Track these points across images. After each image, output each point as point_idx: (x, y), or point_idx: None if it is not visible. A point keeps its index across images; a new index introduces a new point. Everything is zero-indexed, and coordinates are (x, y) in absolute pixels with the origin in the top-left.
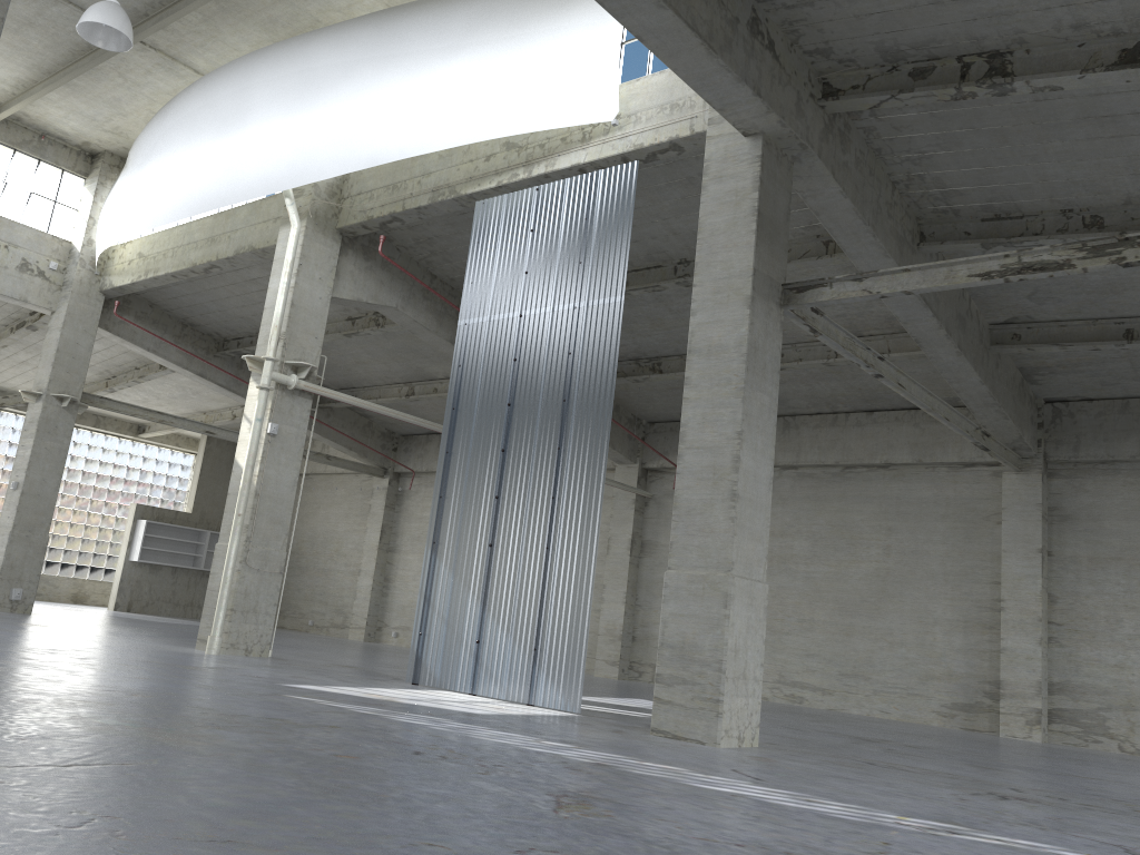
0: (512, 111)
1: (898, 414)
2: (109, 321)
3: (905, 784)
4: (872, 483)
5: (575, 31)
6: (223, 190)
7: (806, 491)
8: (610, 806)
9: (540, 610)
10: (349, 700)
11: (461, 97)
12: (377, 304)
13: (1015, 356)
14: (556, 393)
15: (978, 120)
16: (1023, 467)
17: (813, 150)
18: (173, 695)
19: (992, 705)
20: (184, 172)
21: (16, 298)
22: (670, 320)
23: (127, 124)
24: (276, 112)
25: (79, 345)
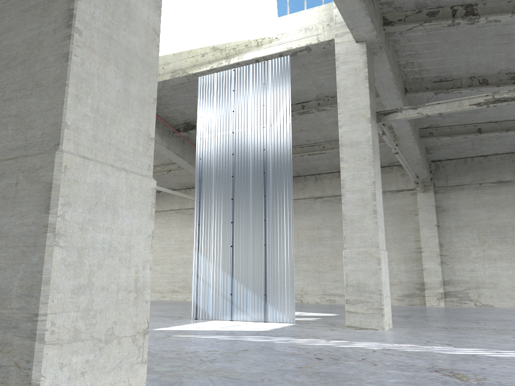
0: (222, 31)
1: None
2: None
3: (486, 336)
4: None
5: None
6: None
7: (327, 208)
8: (467, 372)
9: (265, 275)
10: (203, 333)
11: (193, 24)
12: None
13: (425, 142)
14: (259, 169)
15: (448, 36)
16: (425, 190)
17: (384, 49)
18: None
19: (420, 293)
20: None
21: None
22: None
23: None
24: None
25: None
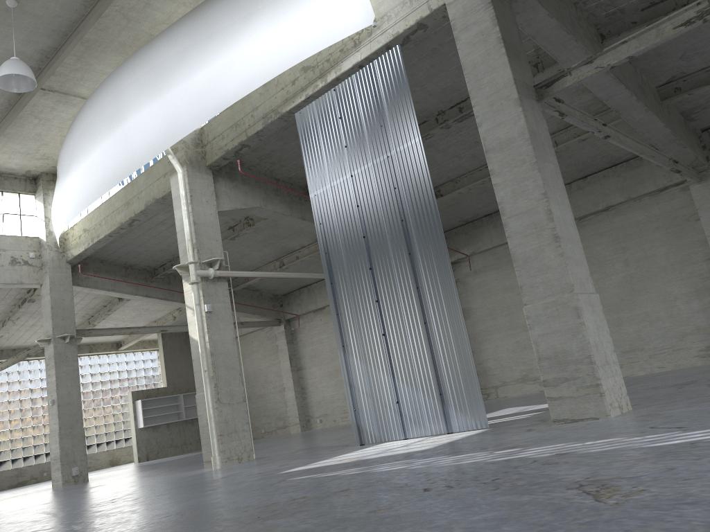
0: (302, 42)
1: (604, 173)
2: (78, 279)
3: None
4: (601, 223)
5: None
6: (125, 165)
7: None
8: (629, 482)
9: (435, 366)
10: (333, 469)
11: (264, 45)
12: (248, 208)
13: (677, 105)
14: (394, 218)
15: None
16: (702, 177)
17: None
18: (213, 504)
19: None
20: (96, 162)
21: (15, 283)
22: (439, 157)
23: (50, 149)
24: (144, 101)
25: (64, 300)
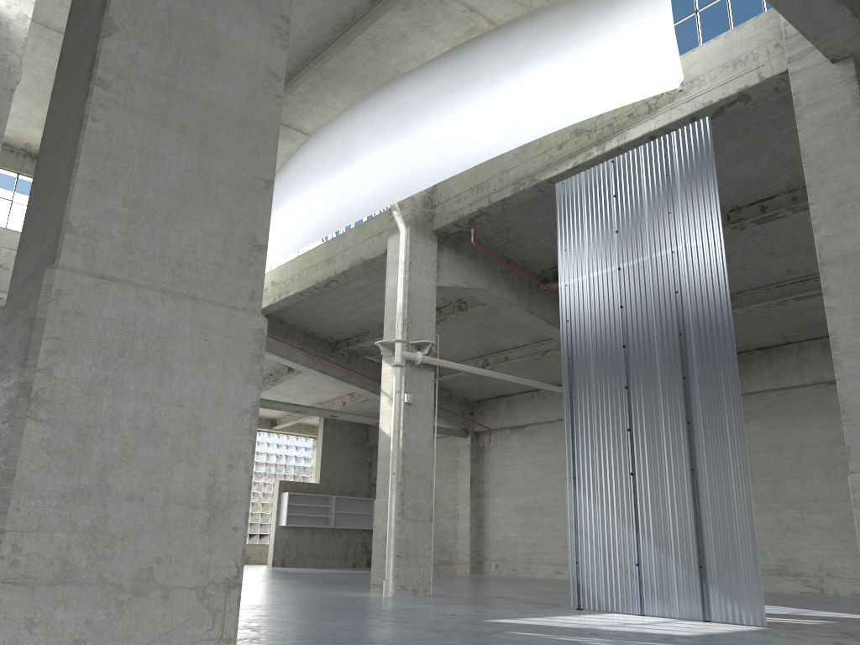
0: (584, 99)
1: None
2: None
3: None
4: None
5: (627, 24)
6: (341, 215)
7: None
8: None
9: (698, 529)
10: (563, 632)
11: (535, 98)
12: (470, 288)
13: None
14: (670, 329)
15: None
16: None
17: None
18: (422, 642)
19: None
20: (307, 207)
21: None
22: None
23: None
24: (378, 145)
25: None
